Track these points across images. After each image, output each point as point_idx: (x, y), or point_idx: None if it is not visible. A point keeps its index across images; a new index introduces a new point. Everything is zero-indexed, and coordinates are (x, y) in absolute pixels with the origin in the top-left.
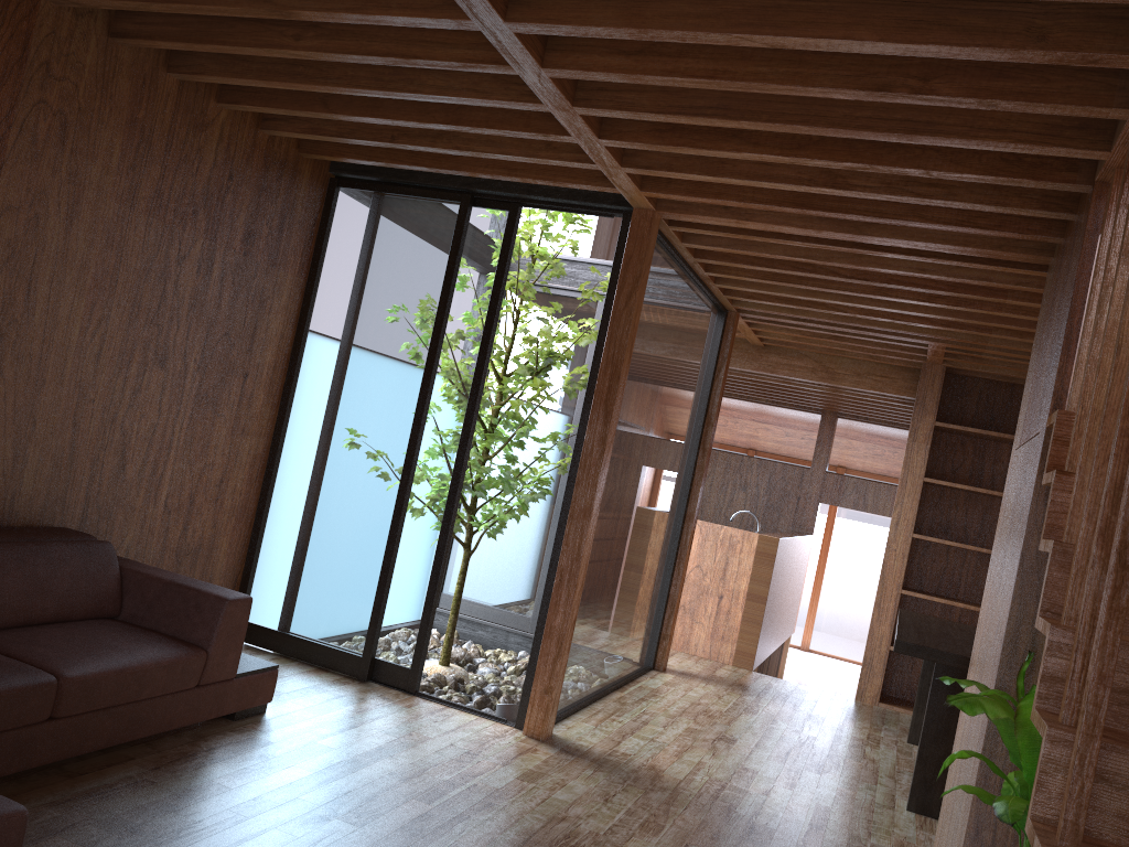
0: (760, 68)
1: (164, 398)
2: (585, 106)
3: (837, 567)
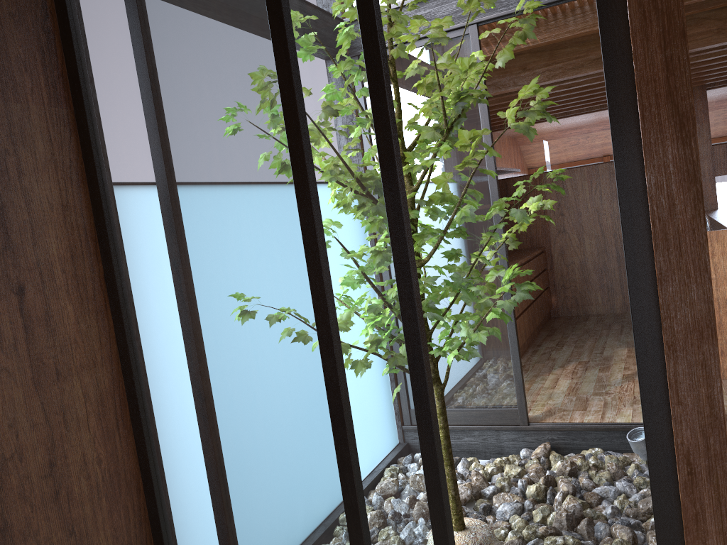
0: None
1: None
2: None
3: None
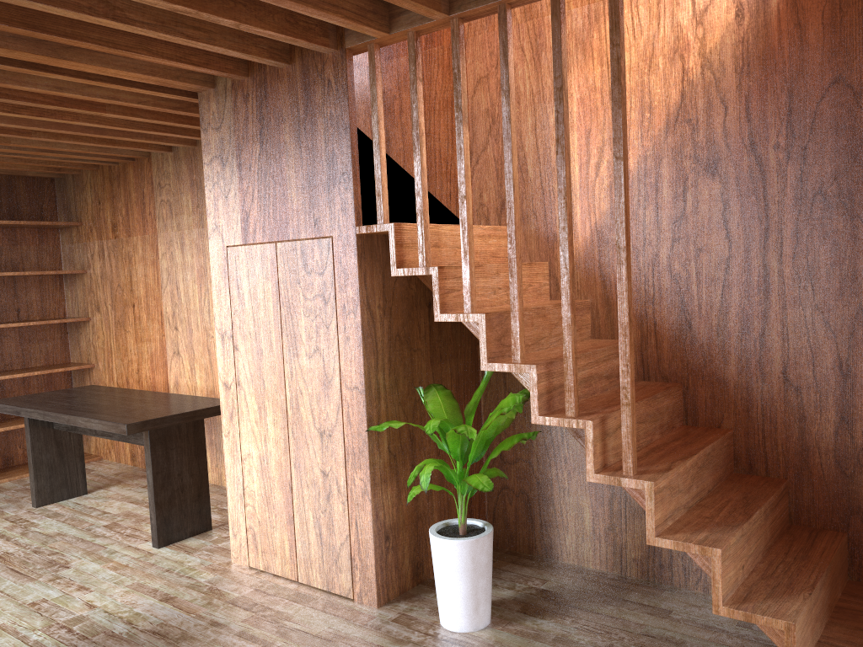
0: None
1: None
2: None
3: None
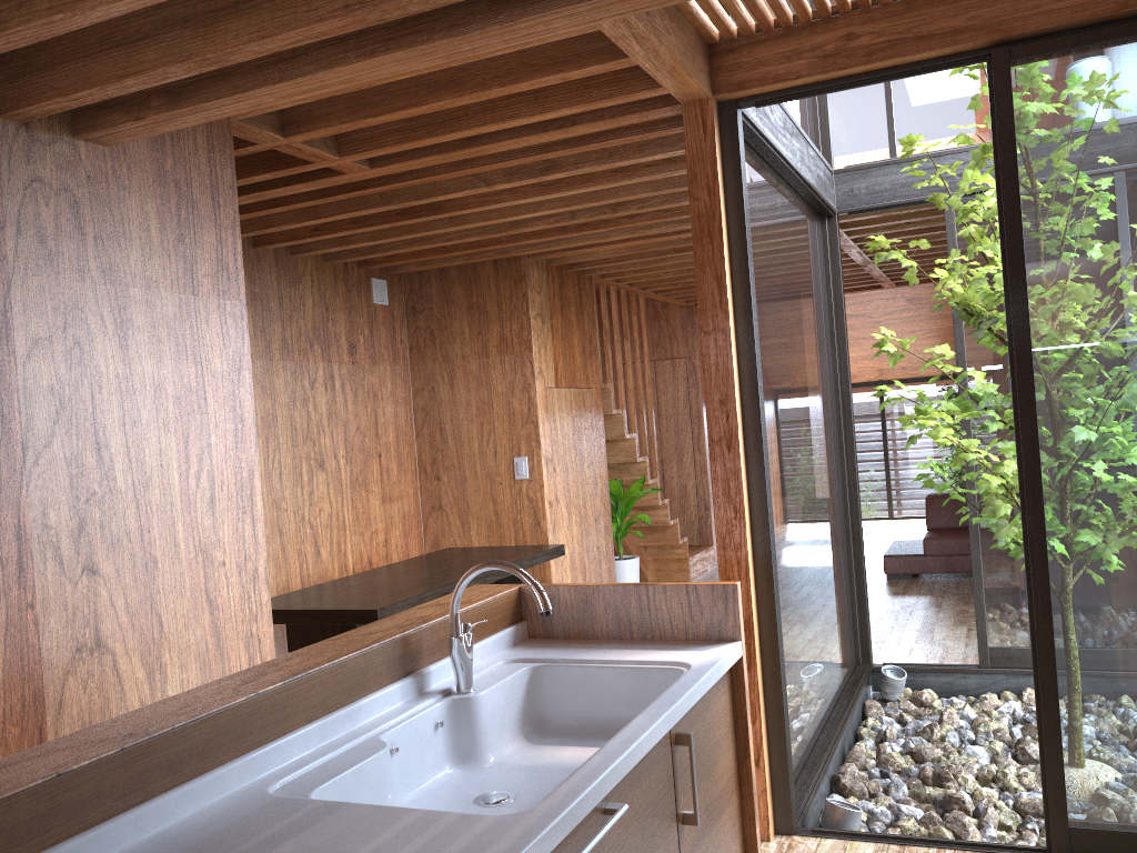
0: None
1: None
2: None
3: None
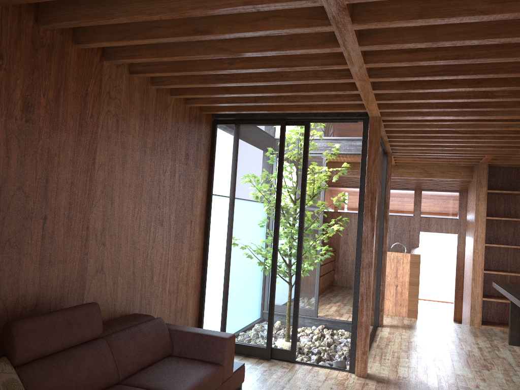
0: (481, 51)
1: (164, 240)
2: (375, 77)
3: (423, 258)
